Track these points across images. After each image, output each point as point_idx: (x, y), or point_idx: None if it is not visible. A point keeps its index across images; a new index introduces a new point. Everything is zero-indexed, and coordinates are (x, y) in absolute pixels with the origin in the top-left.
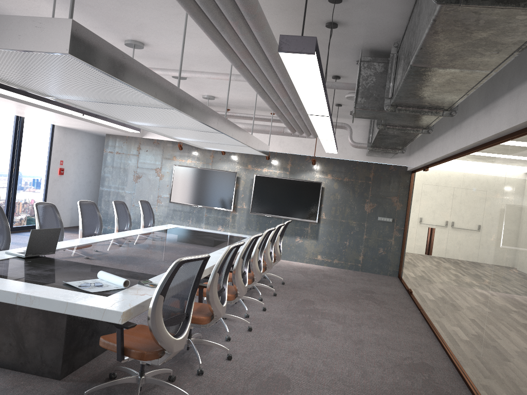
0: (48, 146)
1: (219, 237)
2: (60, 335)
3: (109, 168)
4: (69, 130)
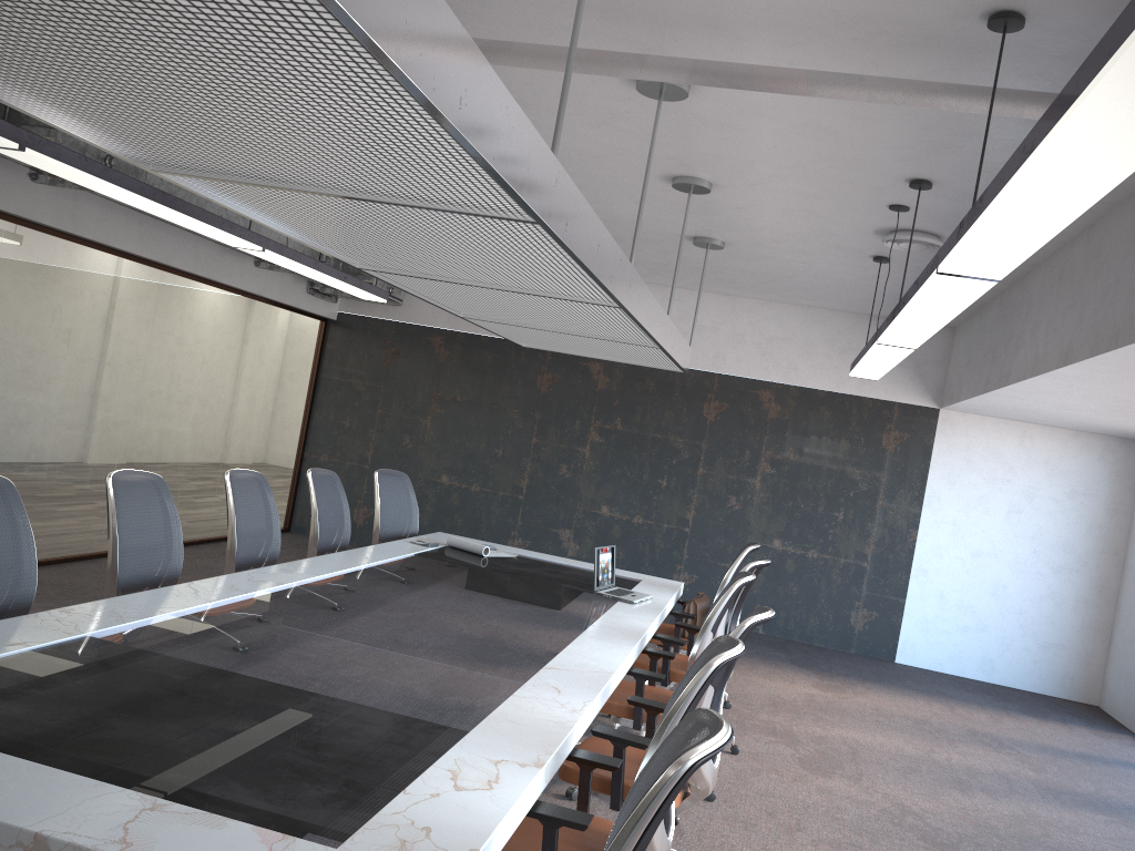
0: None
1: (119, 683)
2: None
3: None
4: None
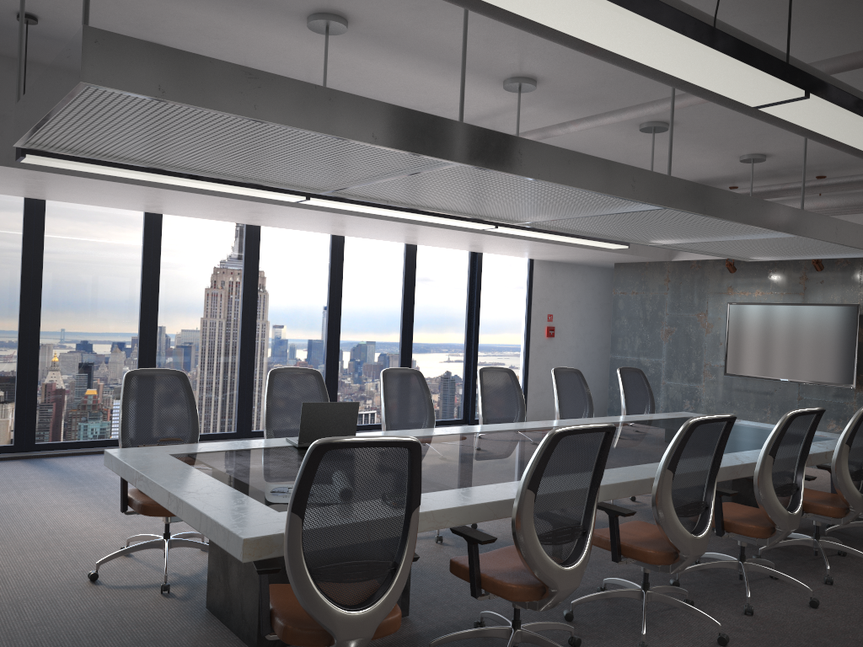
0: (525, 294)
1: (756, 436)
2: (256, 574)
3: (622, 321)
4: (559, 265)
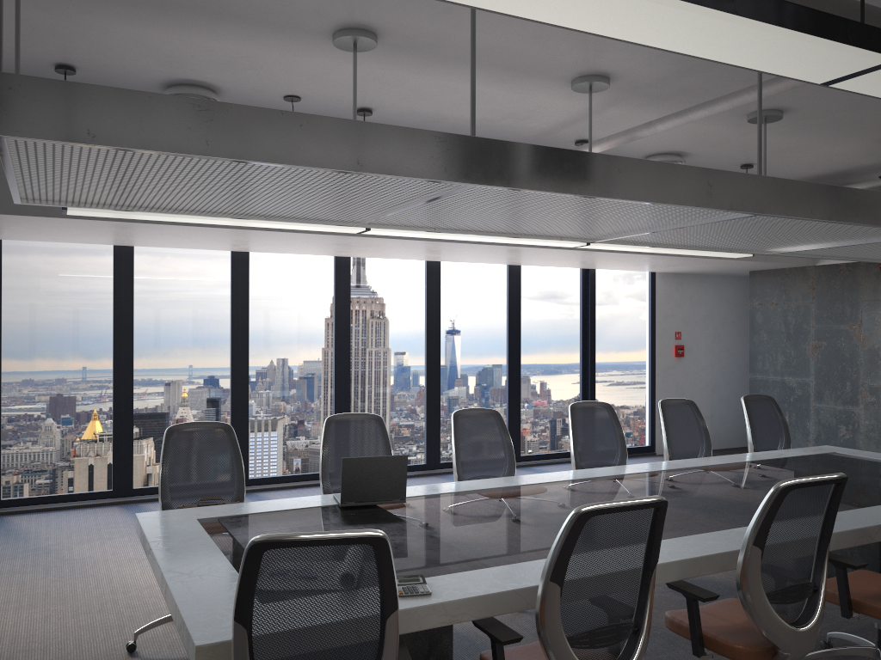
0: (647, 311)
1: None
2: None
3: (762, 336)
4: (686, 277)
